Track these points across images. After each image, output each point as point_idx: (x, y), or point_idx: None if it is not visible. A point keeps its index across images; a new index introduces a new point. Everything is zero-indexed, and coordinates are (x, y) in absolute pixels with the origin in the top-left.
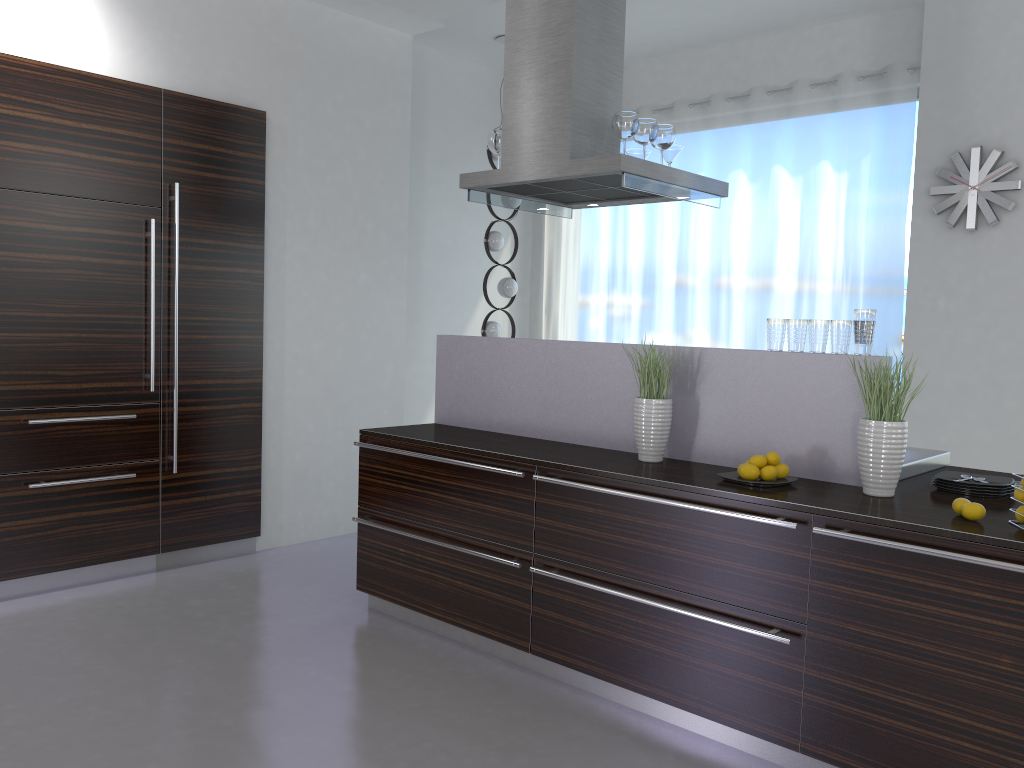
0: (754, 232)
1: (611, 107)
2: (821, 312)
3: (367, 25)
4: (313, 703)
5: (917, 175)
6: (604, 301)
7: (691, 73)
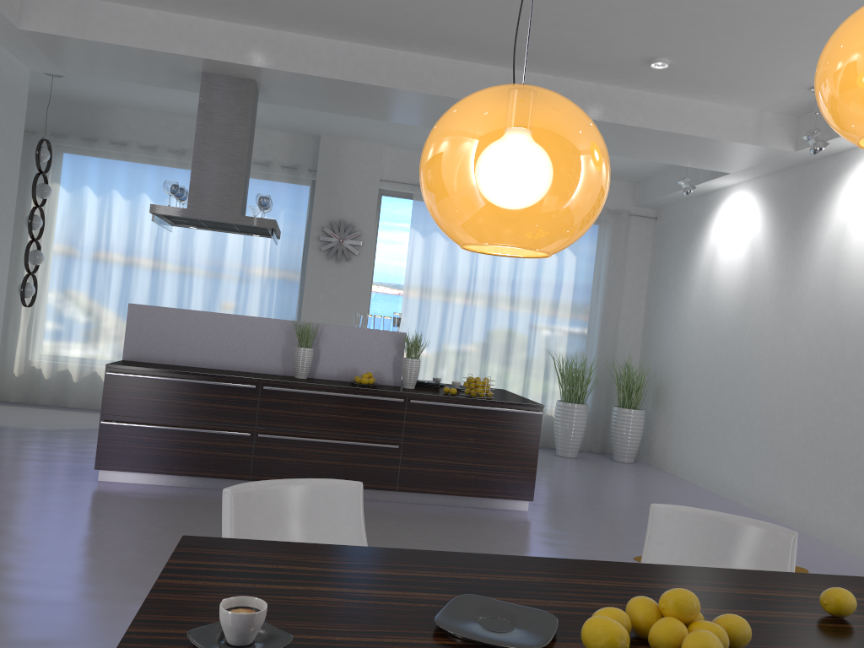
0: (213, 242)
1: (247, 186)
2: (252, 295)
3: (13, 60)
4: (180, 516)
5: (312, 228)
6: (89, 272)
7: (168, 129)
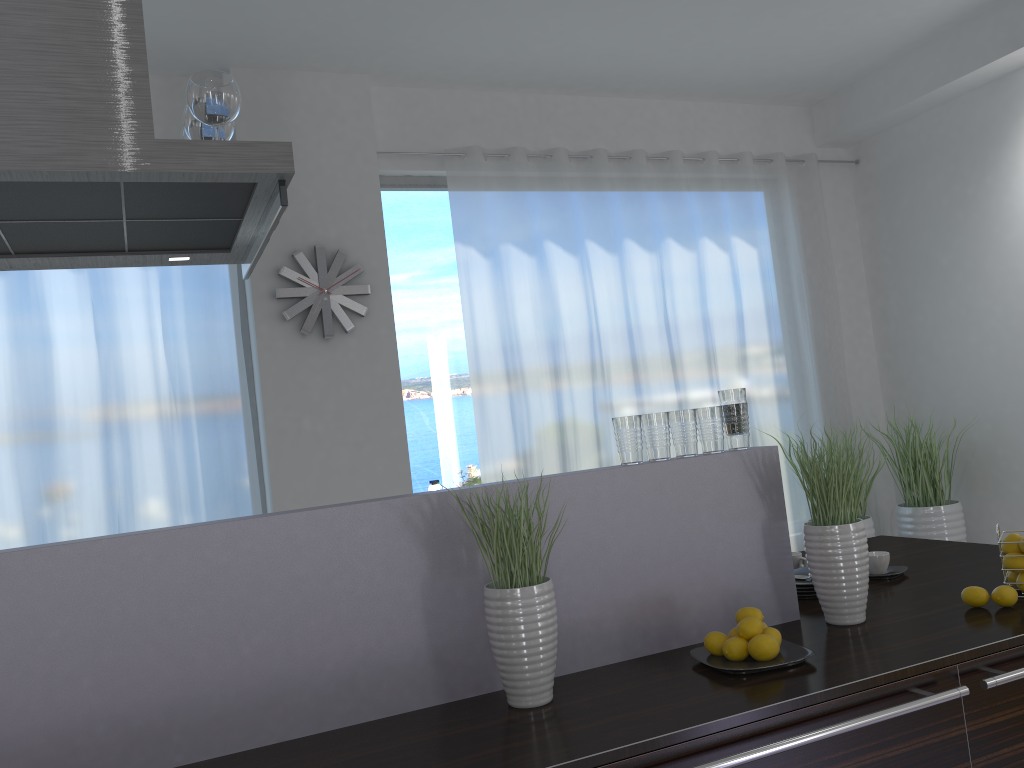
0: (17, 347)
1: None
2: (142, 454)
3: None
4: None
5: (254, 274)
6: None
7: None
